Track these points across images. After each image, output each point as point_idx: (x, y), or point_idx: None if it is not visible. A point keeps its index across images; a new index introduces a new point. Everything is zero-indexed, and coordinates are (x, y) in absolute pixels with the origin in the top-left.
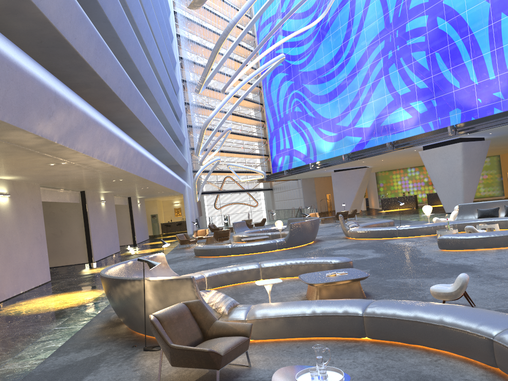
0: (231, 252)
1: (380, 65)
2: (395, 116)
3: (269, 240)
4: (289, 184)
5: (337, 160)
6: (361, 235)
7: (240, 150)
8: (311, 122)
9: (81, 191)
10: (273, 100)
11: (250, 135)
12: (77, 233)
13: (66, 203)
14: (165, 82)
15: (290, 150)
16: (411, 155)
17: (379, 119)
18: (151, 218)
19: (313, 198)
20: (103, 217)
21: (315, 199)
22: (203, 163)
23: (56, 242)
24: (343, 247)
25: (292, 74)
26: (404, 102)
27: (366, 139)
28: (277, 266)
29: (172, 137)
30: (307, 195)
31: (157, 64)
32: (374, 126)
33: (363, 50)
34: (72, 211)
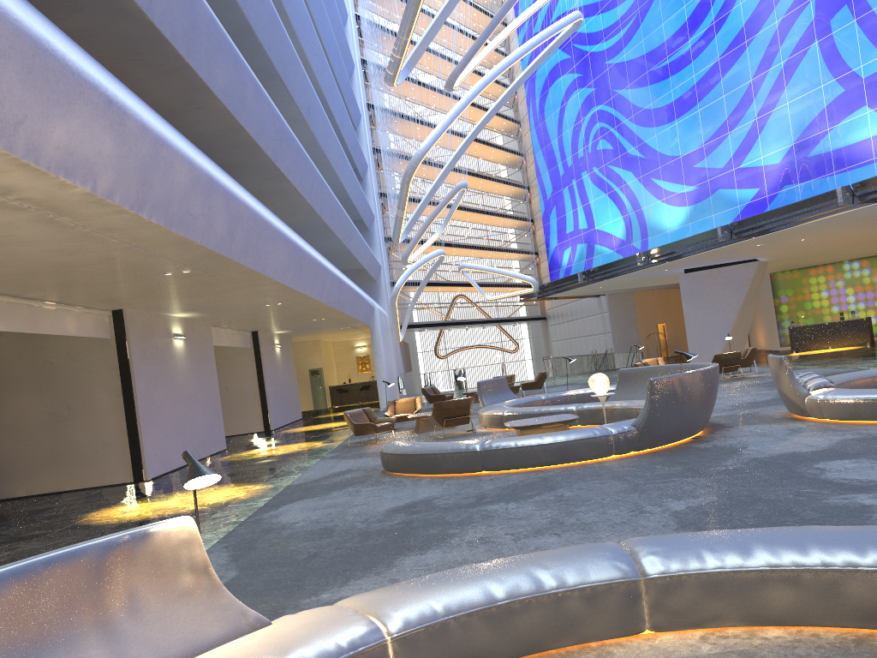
0: (482, 464)
1: (808, 16)
2: (849, 130)
3: (590, 429)
4: (582, 307)
5: (700, 244)
6: (857, 411)
7: (484, 242)
8: (635, 169)
9: (114, 310)
10: (550, 133)
11: (501, 214)
12: (106, 412)
13: (79, 340)
14: (325, 84)
15: (588, 232)
16: (876, 224)
17: (805, 141)
18: (309, 376)
19: (631, 332)
20: (180, 373)
21: (636, 333)
22: (410, 260)
23: (59, 433)
24: (831, 450)
25: (591, 73)
26: (873, 95)
27: (771, 192)
28: (722, 572)
29: (348, 212)
30: (620, 326)
31: (302, 35)
32: (791, 160)
33: None
34: (93, 358)
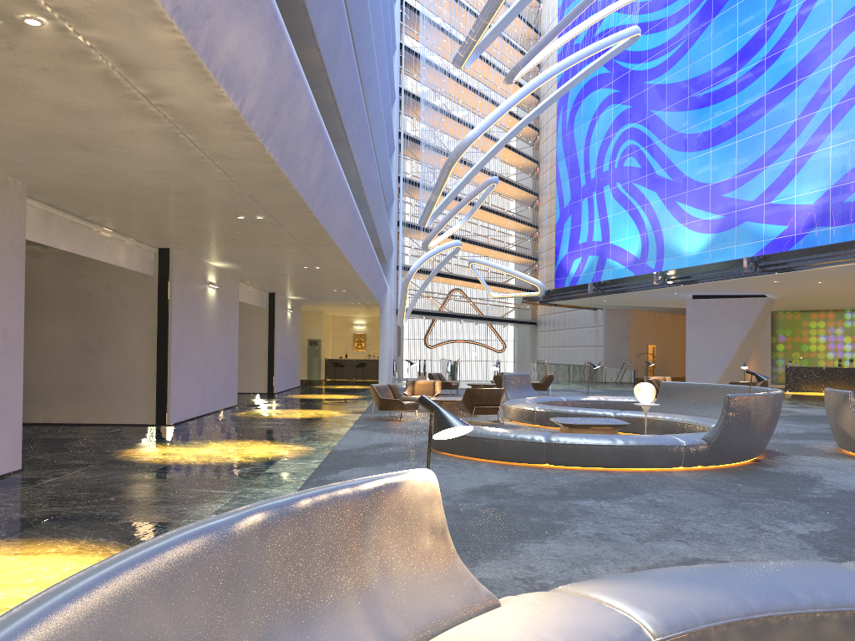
0: (546, 457)
1: None
2: None
3: (660, 437)
4: (576, 317)
5: (719, 272)
6: None
7: (489, 240)
8: (660, 190)
9: (161, 248)
10: (577, 143)
11: (509, 216)
12: (137, 350)
13: (121, 273)
14: (378, 59)
15: (602, 245)
16: None
17: (844, 187)
18: (307, 346)
19: (623, 349)
20: (209, 322)
21: (628, 351)
22: (430, 246)
23: (86, 364)
24: None
25: (629, 91)
26: None
27: (800, 231)
28: None
29: None
30: (613, 341)
31: (370, 5)
32: (825, 203)
33: (821, 34)
34: (132, 293)
